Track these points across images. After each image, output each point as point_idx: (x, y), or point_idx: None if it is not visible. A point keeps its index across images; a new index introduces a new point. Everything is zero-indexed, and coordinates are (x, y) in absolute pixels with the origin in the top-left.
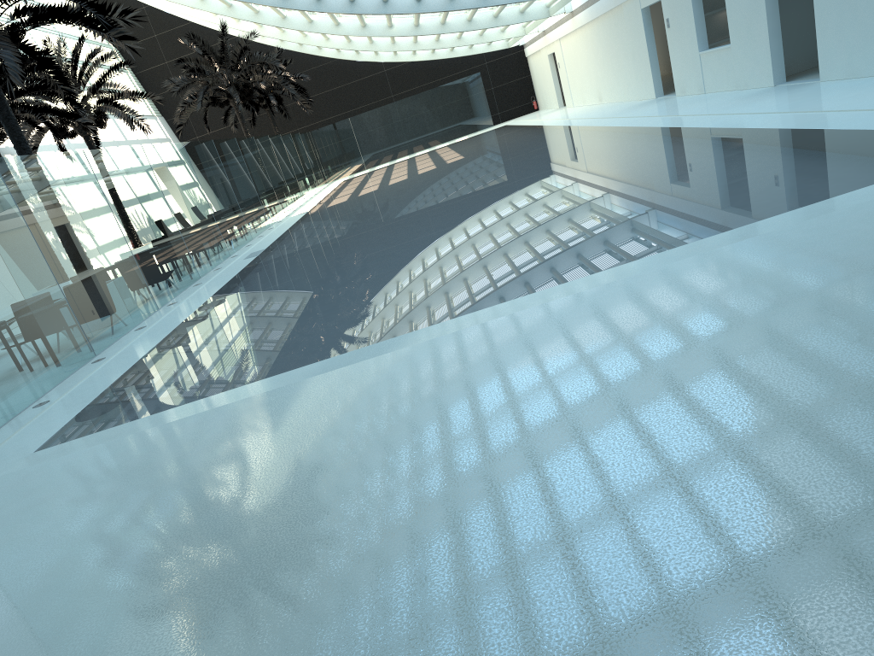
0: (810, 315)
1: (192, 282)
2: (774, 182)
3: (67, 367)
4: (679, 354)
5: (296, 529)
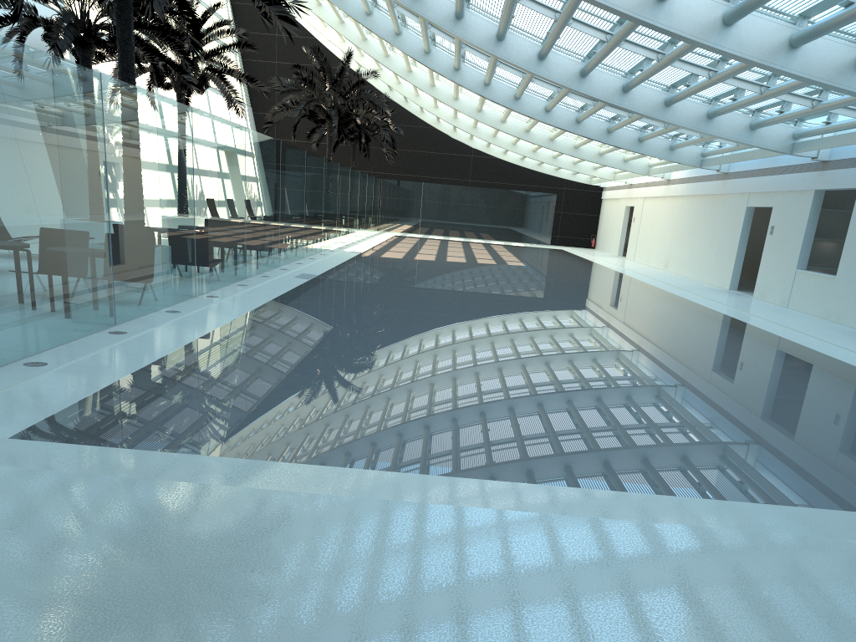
0: None
1: (237, 280)
2: None
3: (80, 328)
4: None
5: None
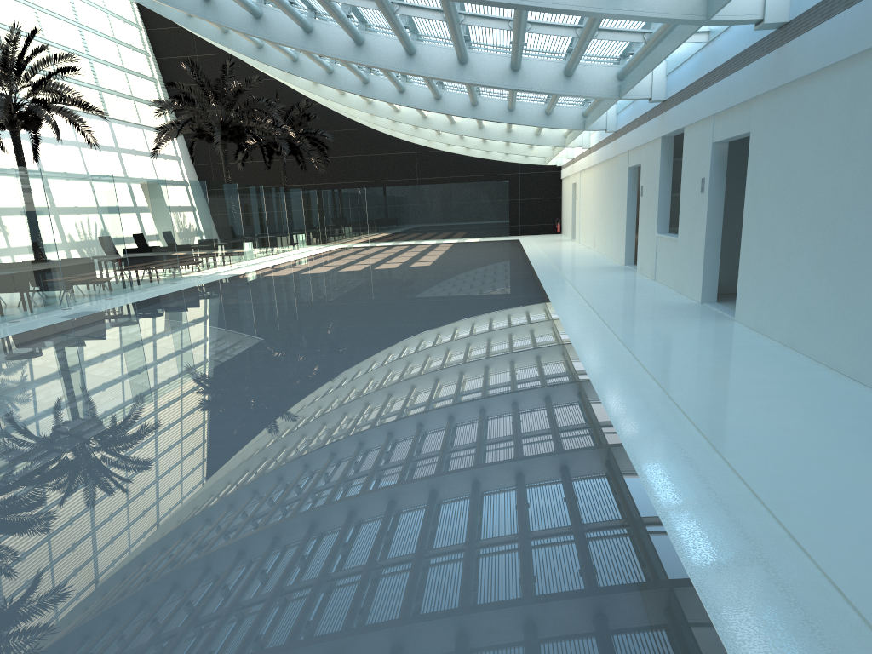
0: None
1: None
2: (377, 532)
3: None
4: None
5: None
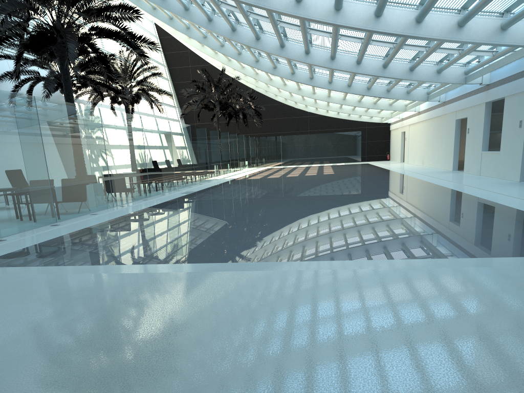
0: (440, 337)
1: (143, 197)
2: (483, 236)
3: (32, 224)
4: (339, 335)
5: (4, 380)
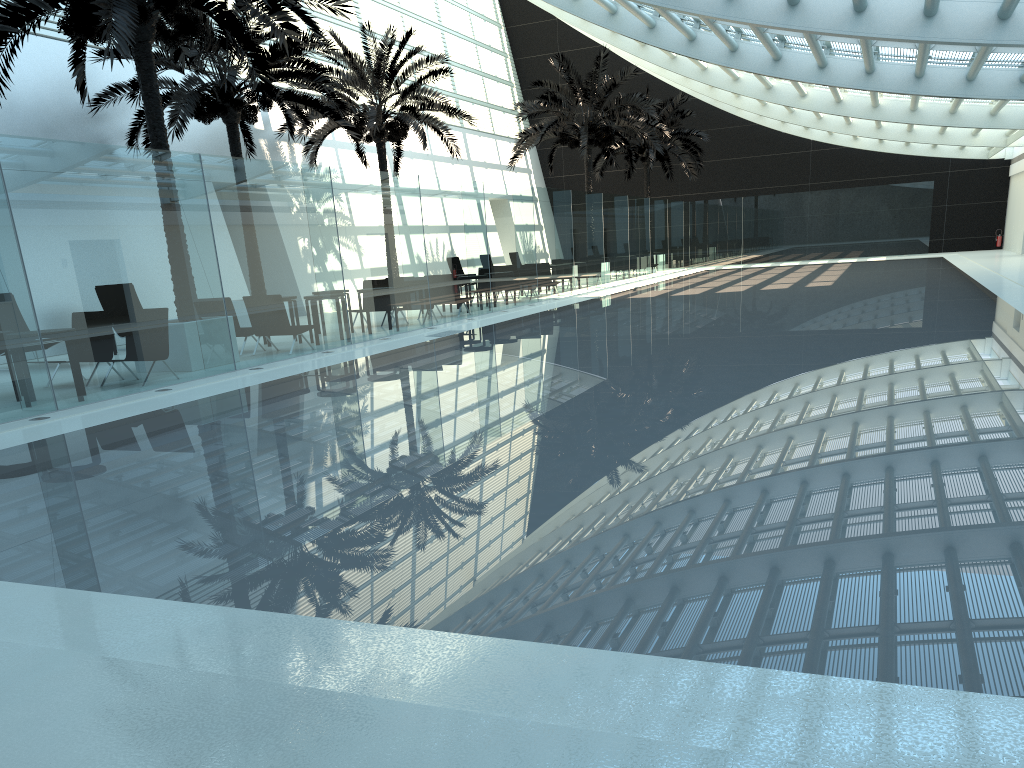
0: None
1: (330, 346)
2: (934, 551)
3: None
4: None
5: None
